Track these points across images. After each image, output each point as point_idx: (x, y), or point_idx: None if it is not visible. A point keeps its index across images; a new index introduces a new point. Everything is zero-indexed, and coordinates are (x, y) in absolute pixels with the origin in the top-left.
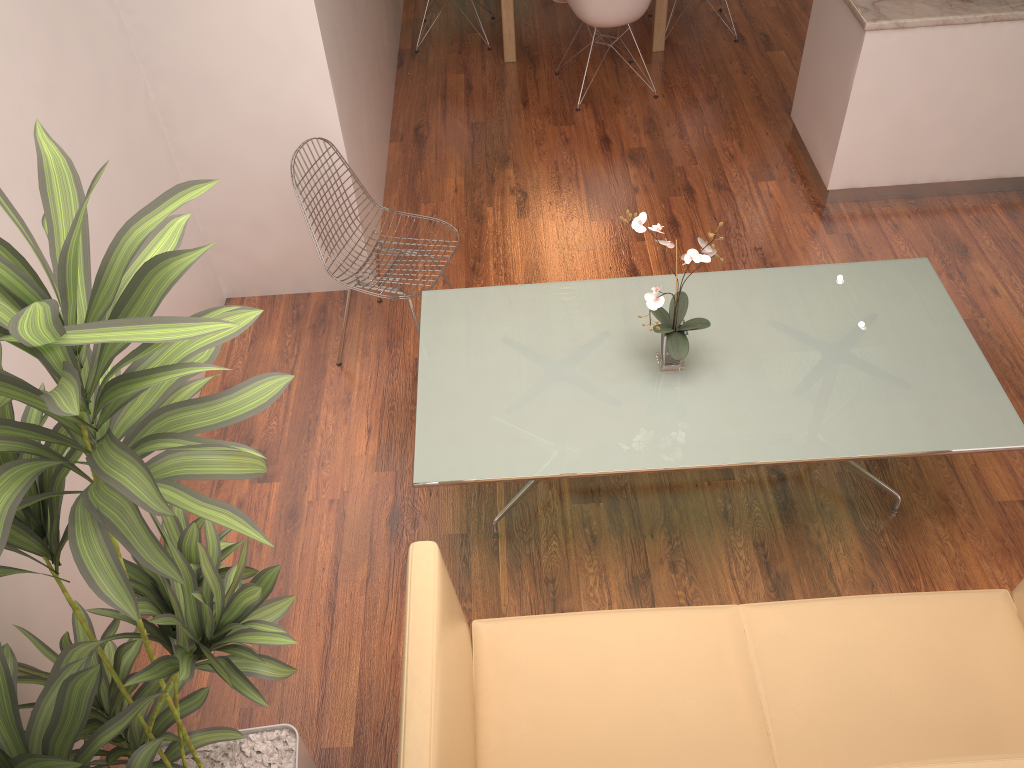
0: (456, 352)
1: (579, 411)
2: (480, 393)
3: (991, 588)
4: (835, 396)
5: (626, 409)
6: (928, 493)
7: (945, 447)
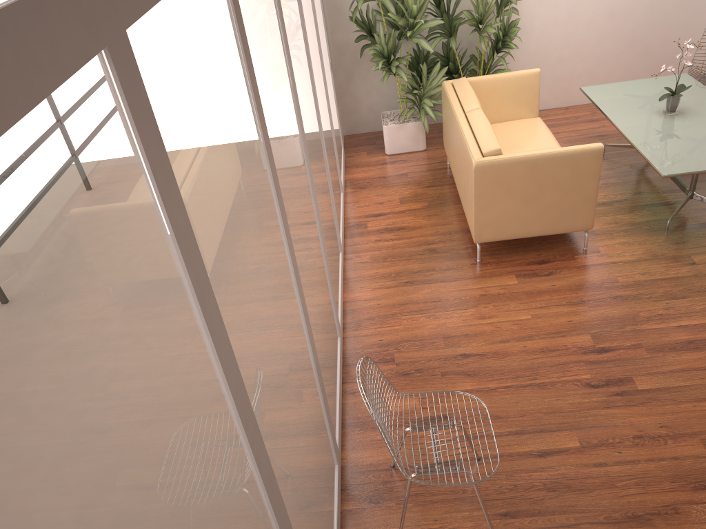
0: (650, 83)
1: (629, 103)
2: (629, 89)
3: (628, 250)
4: (669, 140)
5: (636, 109)
6: (684, 238)
7: (649, 159)
